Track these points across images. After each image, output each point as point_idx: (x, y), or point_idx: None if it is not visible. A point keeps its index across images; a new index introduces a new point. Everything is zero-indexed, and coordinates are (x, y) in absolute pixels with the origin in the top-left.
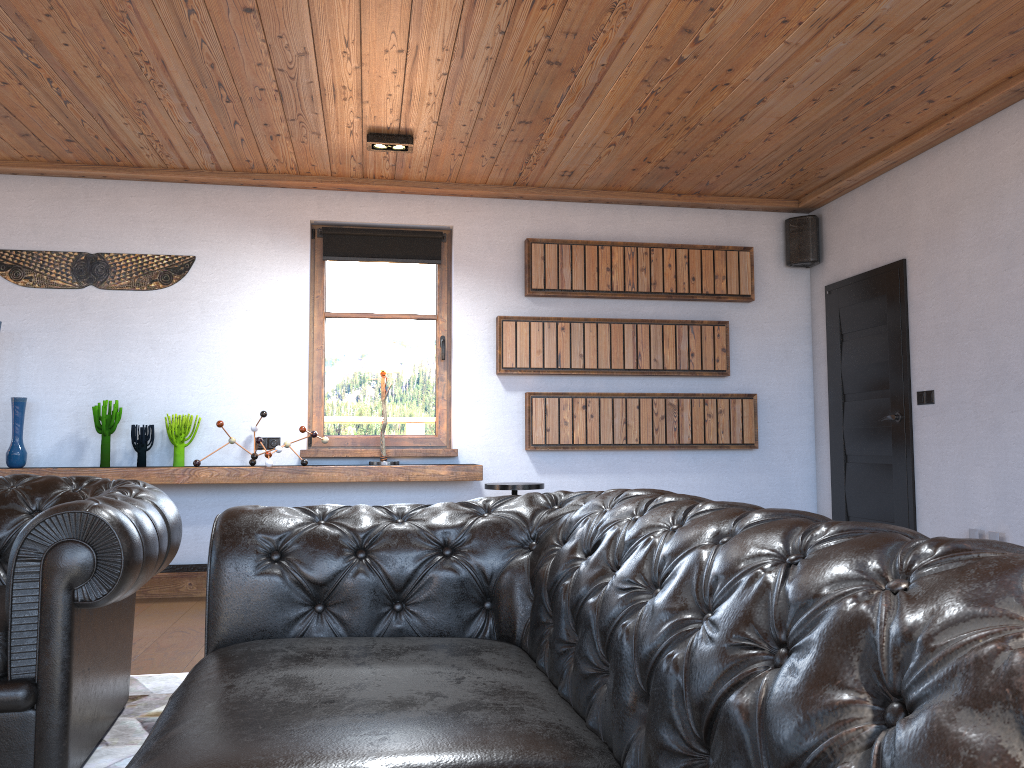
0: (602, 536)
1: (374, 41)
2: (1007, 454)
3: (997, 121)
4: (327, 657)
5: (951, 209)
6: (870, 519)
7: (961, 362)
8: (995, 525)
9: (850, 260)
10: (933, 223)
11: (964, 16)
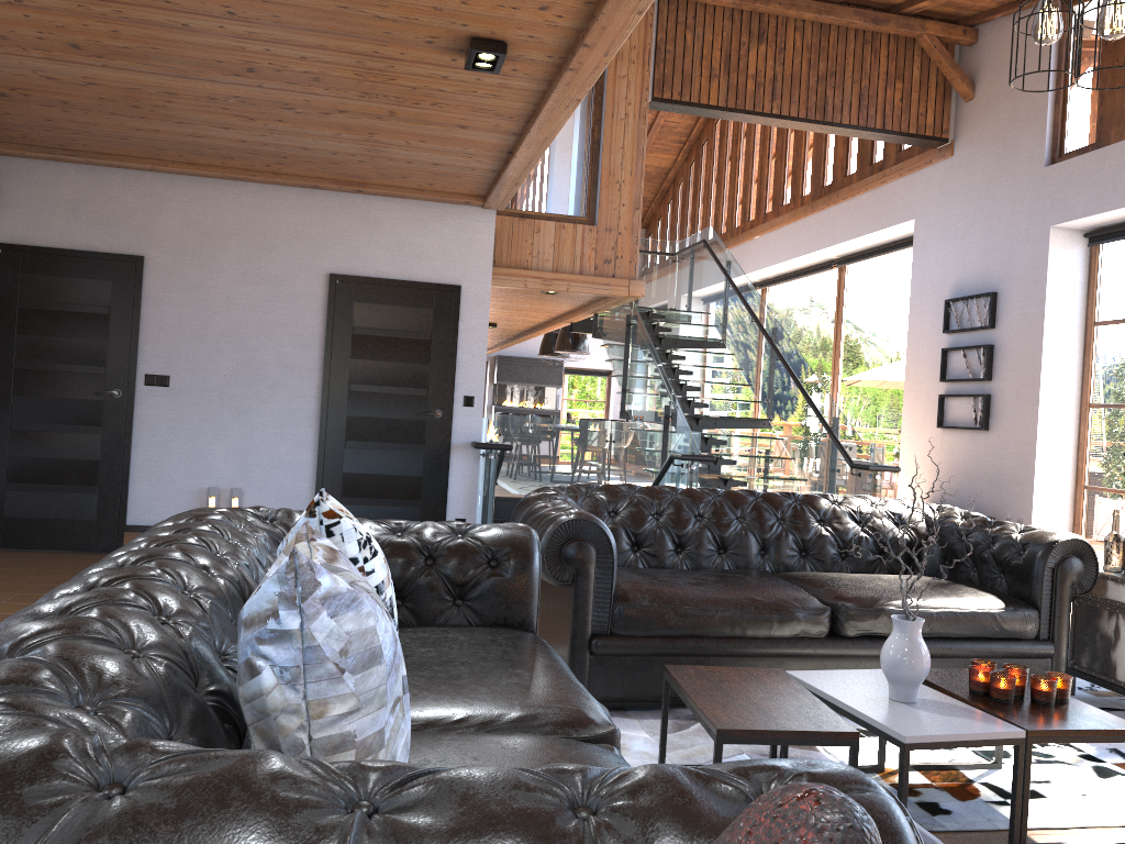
0: (667, 505)
1: (248, 4)
2: (252, 432)
3: (276, 191)
4: (657, 578)
5: (213, 236)
6: (52, 484)
7: (209, 359)
8: (233, 483)
9: (47, 229)
10: (188, 239)
11: (397, 166)
